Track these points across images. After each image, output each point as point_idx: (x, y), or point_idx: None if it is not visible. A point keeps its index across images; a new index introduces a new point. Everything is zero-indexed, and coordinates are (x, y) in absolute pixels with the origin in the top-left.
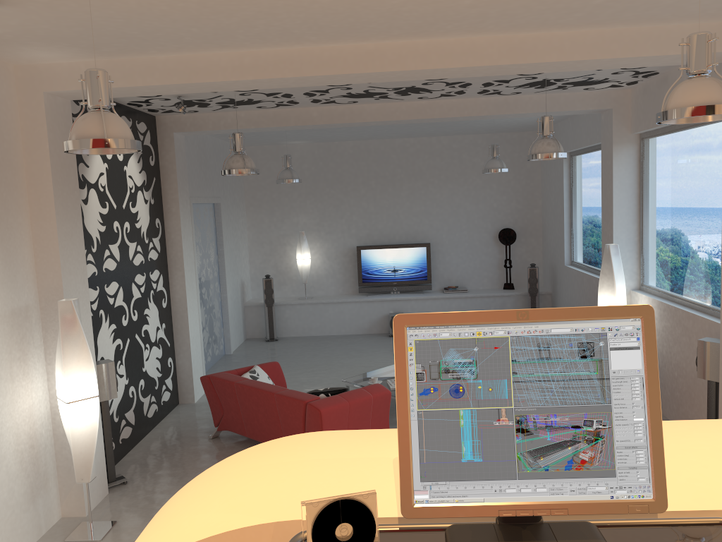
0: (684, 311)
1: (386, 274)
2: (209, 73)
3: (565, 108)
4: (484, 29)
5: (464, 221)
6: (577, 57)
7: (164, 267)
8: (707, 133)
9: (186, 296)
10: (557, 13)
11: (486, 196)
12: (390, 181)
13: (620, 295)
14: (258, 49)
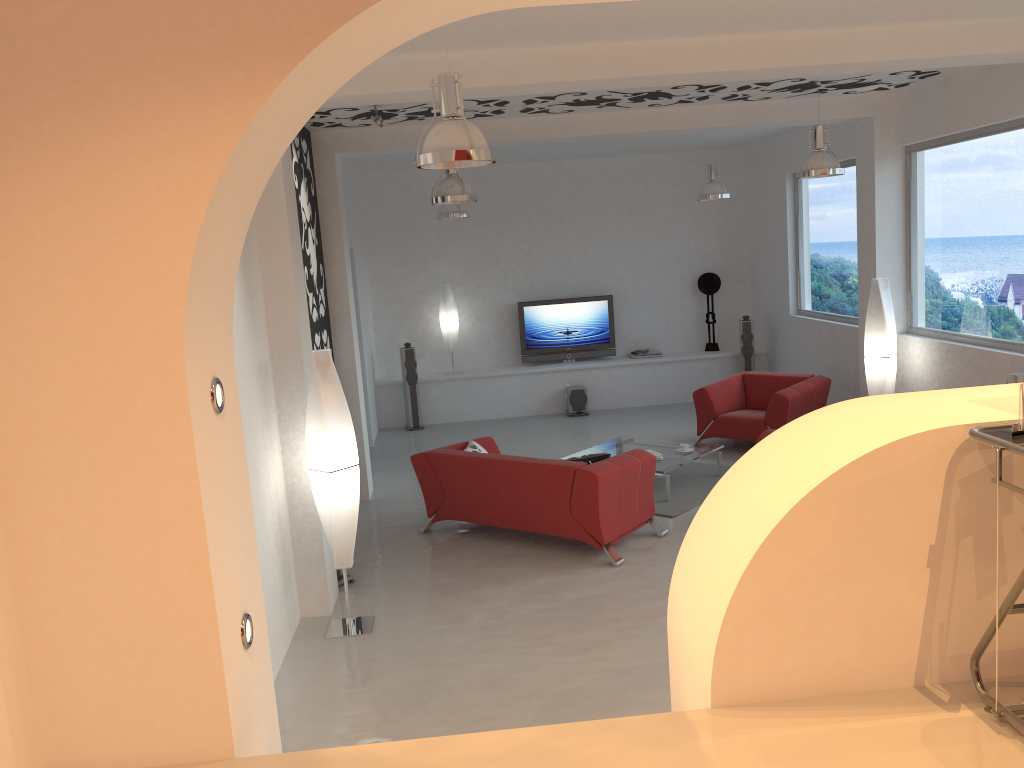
0: (977, 349)
1: (556, 338)
2: (479, 76)
3: (819, 116)
4: (802, 25)
5: (653, 266)
6: (895, 56)
7: (328, 327)
8: (1003, 143)
9: (355, 364)
10: (891, 8)
11: (680, 233)
12: (558, 216)
13: (891, 338)
14: (538, 48)
